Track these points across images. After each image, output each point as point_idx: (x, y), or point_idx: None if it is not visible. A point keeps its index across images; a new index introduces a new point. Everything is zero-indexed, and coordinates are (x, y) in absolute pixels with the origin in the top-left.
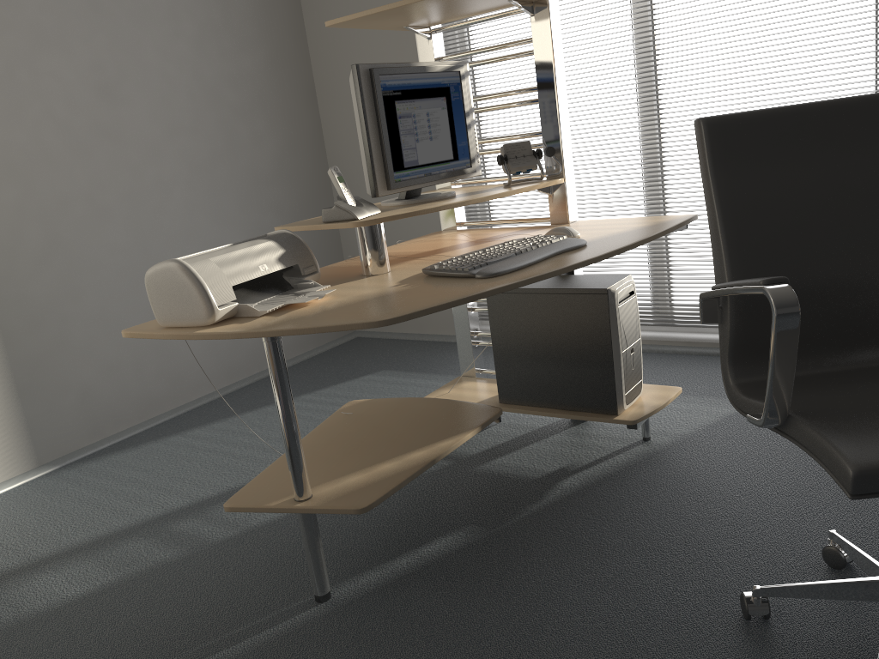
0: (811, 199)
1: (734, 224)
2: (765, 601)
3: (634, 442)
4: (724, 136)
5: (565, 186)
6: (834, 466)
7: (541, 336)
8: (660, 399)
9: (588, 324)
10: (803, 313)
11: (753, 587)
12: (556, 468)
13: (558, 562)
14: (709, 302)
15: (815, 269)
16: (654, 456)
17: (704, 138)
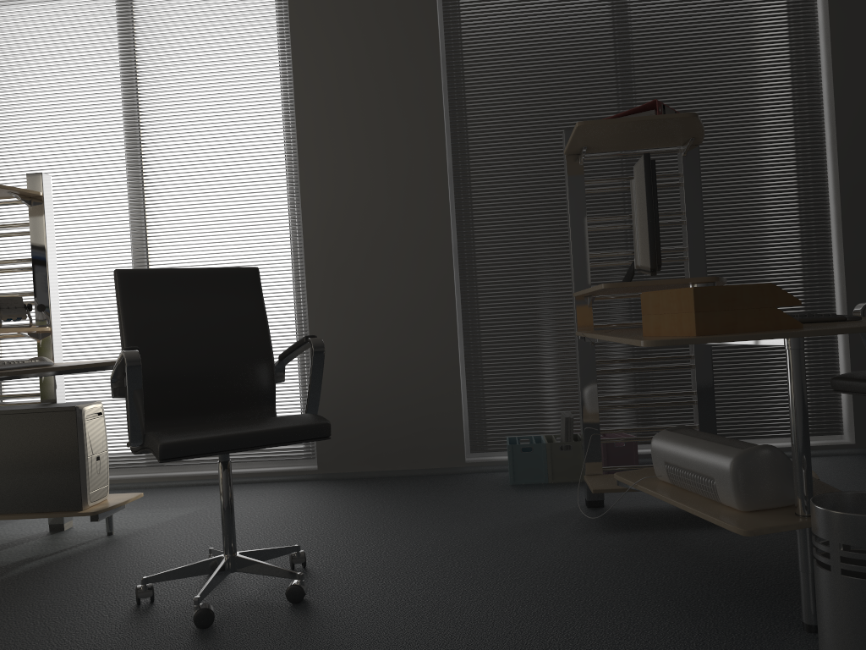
0: (183, 322)
1: (133, 333)
2: (150, 587)
3: (100, 537)
4: (130, 280)
5: (51, 334)
6: (155, 447)
7: (19, 450)
8: (122, 499)
9: (60, 436)
10: (178, 390)
11: (142, 578)
12: (24, 558)
13: (2, 604)
14: (117, 383)
15: (184, 363)
16: (112, 542)
17: (117, 281)
